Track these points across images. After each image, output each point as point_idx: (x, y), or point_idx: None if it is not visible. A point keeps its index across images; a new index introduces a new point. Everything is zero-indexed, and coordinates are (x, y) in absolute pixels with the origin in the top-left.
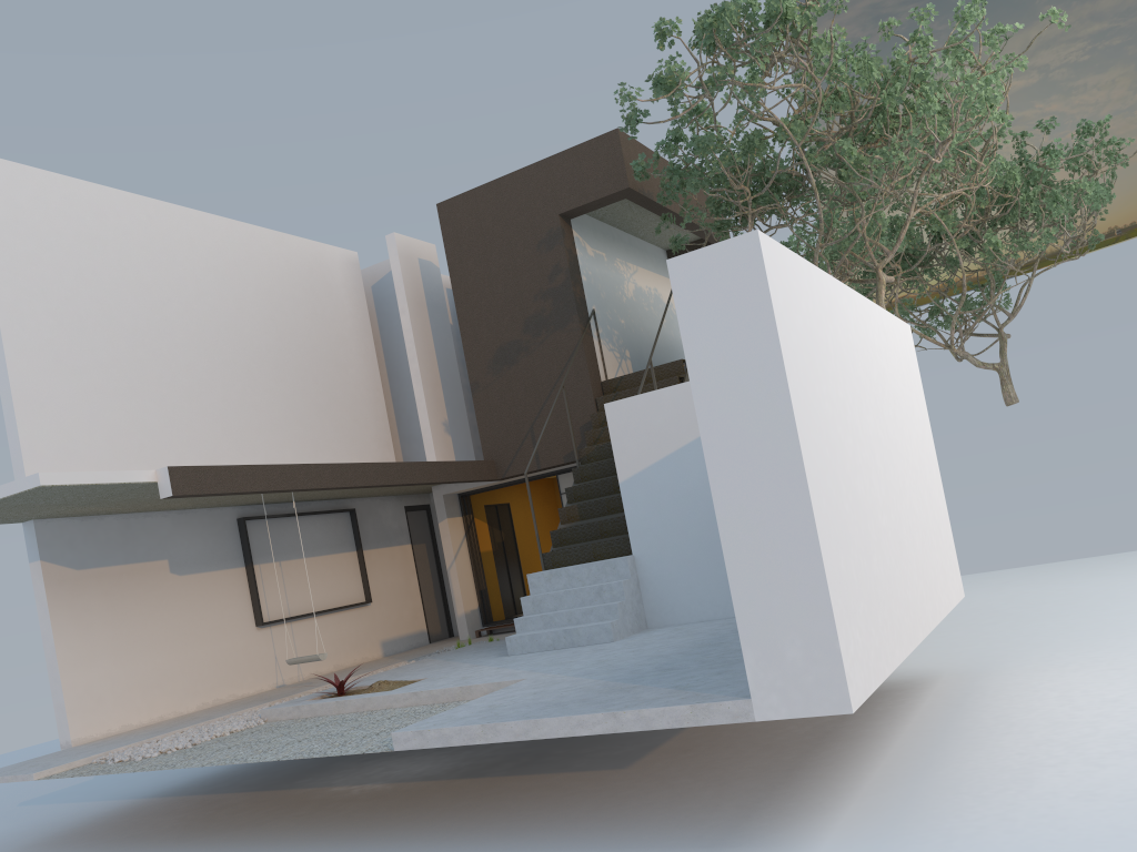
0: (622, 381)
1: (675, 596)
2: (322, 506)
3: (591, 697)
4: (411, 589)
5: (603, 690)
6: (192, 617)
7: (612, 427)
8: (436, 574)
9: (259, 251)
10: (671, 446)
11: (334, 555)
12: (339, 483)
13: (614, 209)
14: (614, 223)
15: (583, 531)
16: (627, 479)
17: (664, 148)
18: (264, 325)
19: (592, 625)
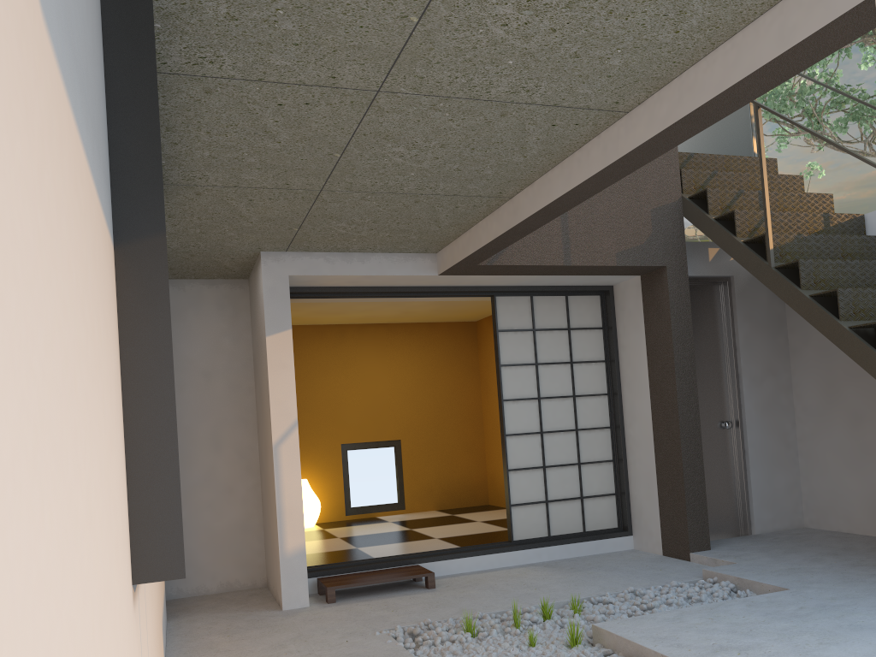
0: (690, 161)
1: None
2: None
3: None
4: None
5: None
6: (72, 493)
7: None
8: None
9: None
10: None
11: None
12: None
13: None
14: None
15: None
16: None
17: None
18: None
19: None
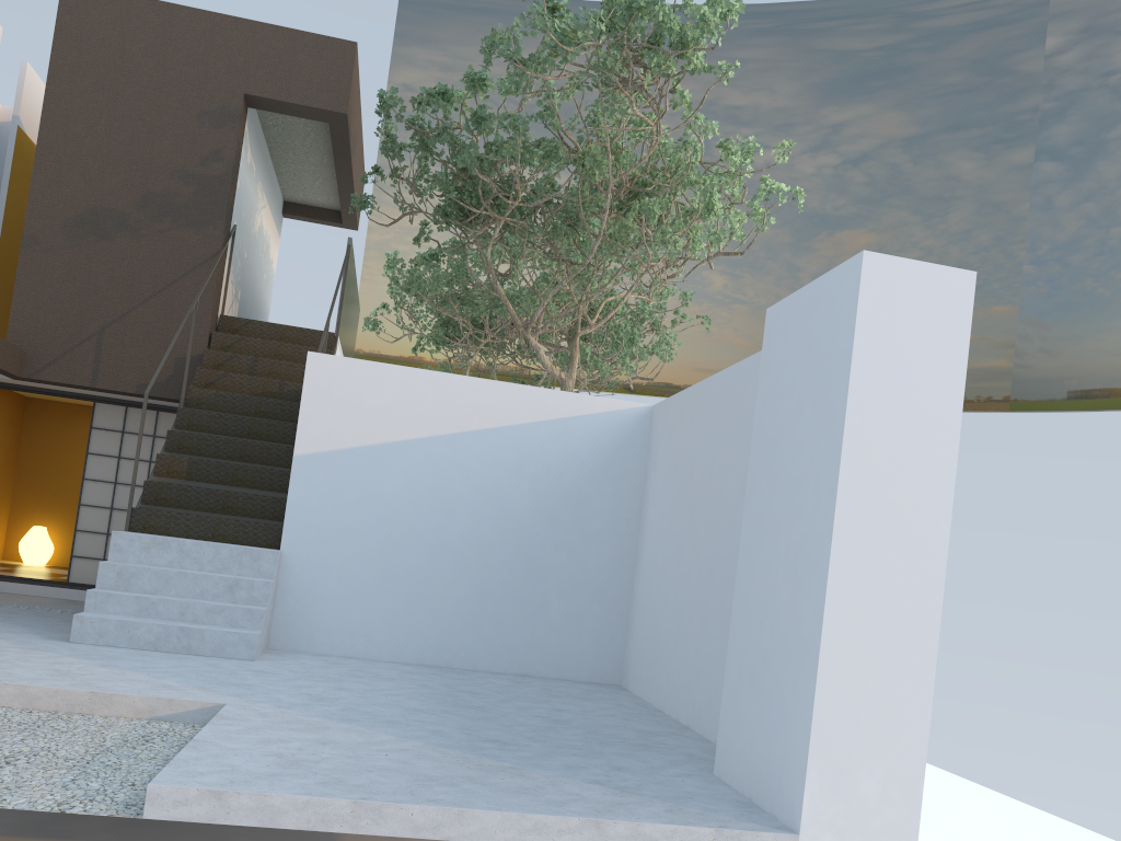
0: (249, 325)
1: (321, 617)
2: None
3: (472, 775)
4: None
5: (464, 764)
6: None
7: (309, 384)
8: None
9: None
10: (380, 436)
11: None
12: None
13: (291, 126)
14: (272, 141)
15: (197, 497)
16: (307, 455)
17: (431, 97)
18: None
19: (229, 631)
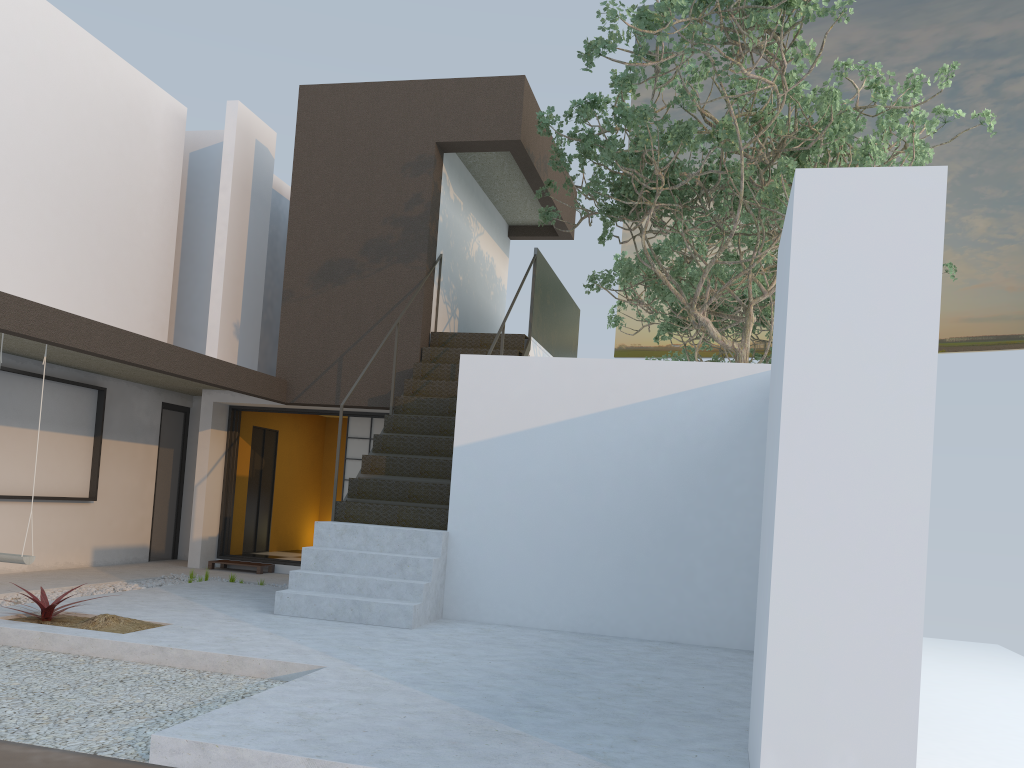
0: (454, 338)
1: (485, 589)
2: (67, 374)
3: (461, 739)
4: (144, 496)
5: (470, 728)
6: None
7: (463, 383)
8: (177, 486)
9: (75, 56)
10: (525, 422)
11: (66, 435)
12: (111, 351)
13: (487, 160)
14: (478, 176)
15: (389, 489)
16: (465, 445)
17: (580, 108)
18: (57, 143)
19: (390, 603)
